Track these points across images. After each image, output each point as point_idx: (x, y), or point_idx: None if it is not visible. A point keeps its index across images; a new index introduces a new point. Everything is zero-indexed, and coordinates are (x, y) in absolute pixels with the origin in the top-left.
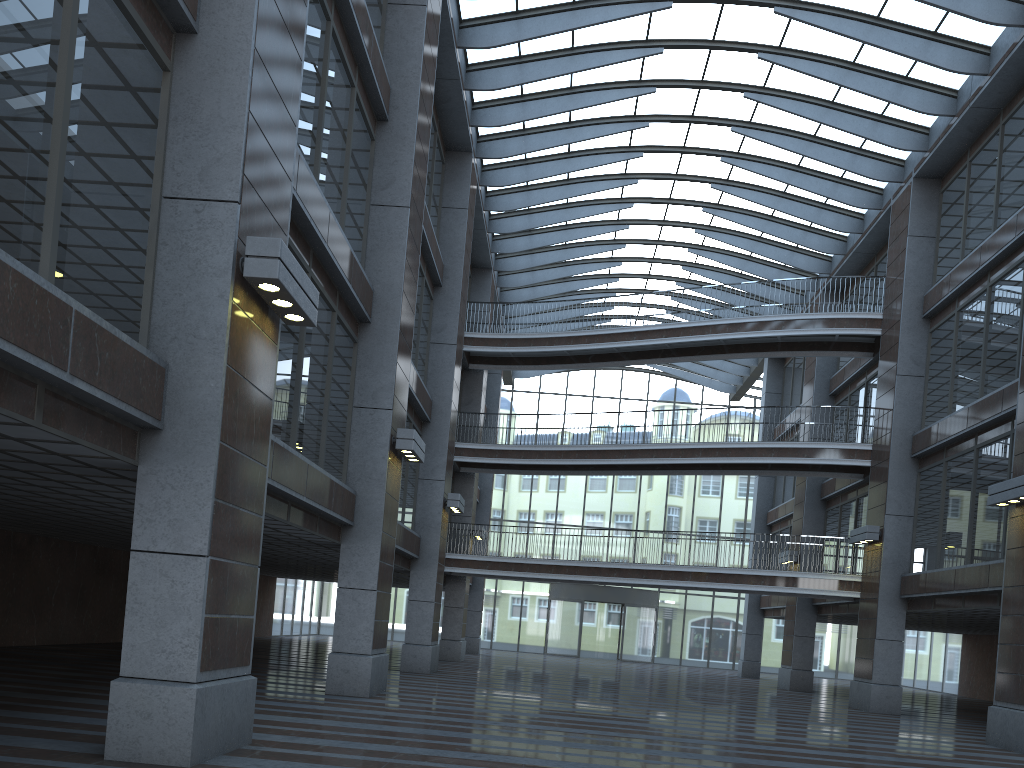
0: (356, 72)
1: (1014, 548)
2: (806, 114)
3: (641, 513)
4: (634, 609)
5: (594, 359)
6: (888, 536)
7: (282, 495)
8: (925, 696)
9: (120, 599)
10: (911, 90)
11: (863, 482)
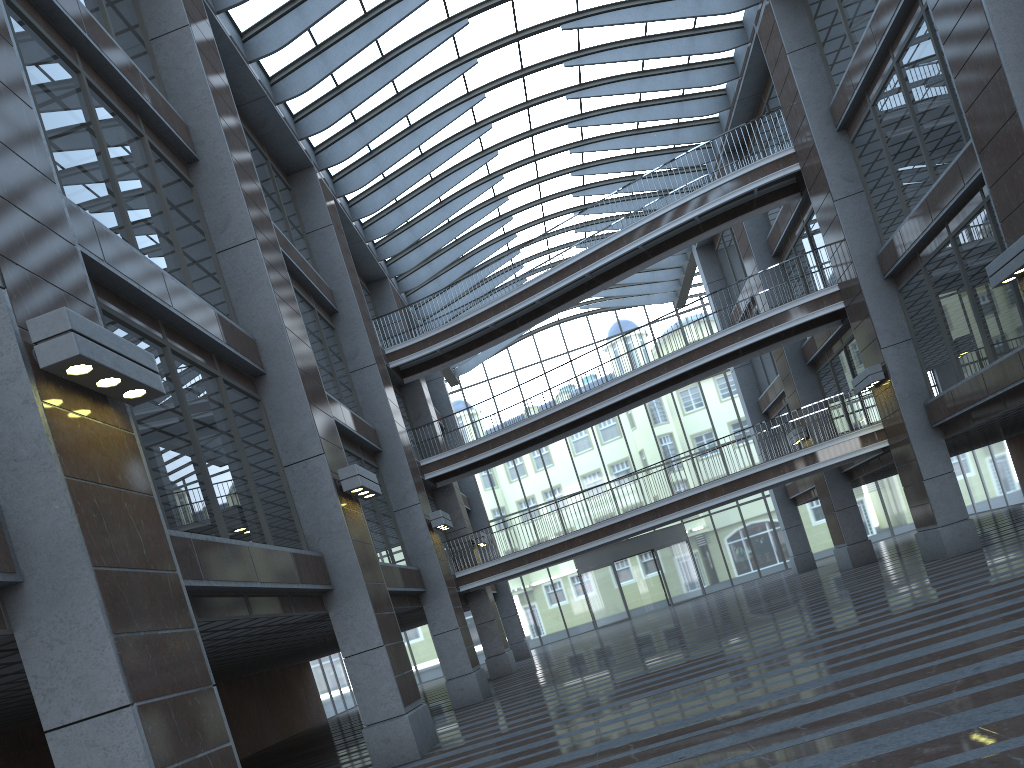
0: (139, 120)
1: None
2: None
3: (634, 454)
4: (665, 550)
5: (522, 321)
6: (893, 370)
7: (231, 591)
8: (994, 517)
9: None
10: None
11: (843, 327)
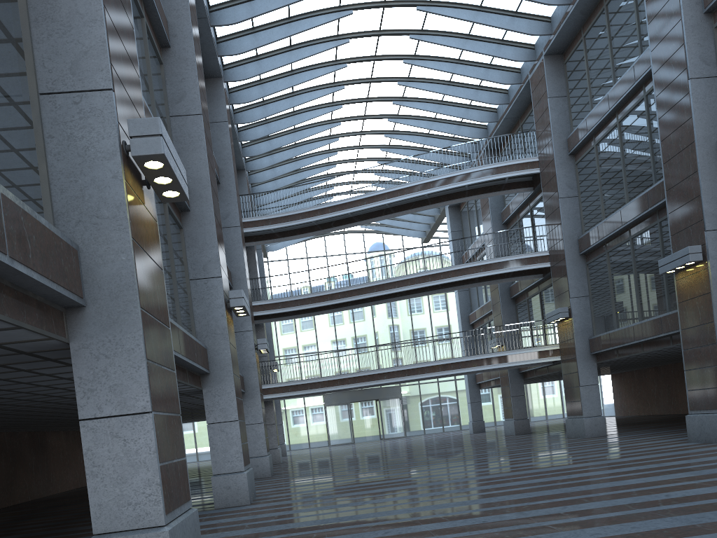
0: (142, 5)
1: (684, 301)
2: (464, 17)
3: (377, 333)
4: (386, 401)
5: (335, 224)
6: (575, 313)
7: None
8: None
9: (11, 470)
10: None
11: (543, 280)
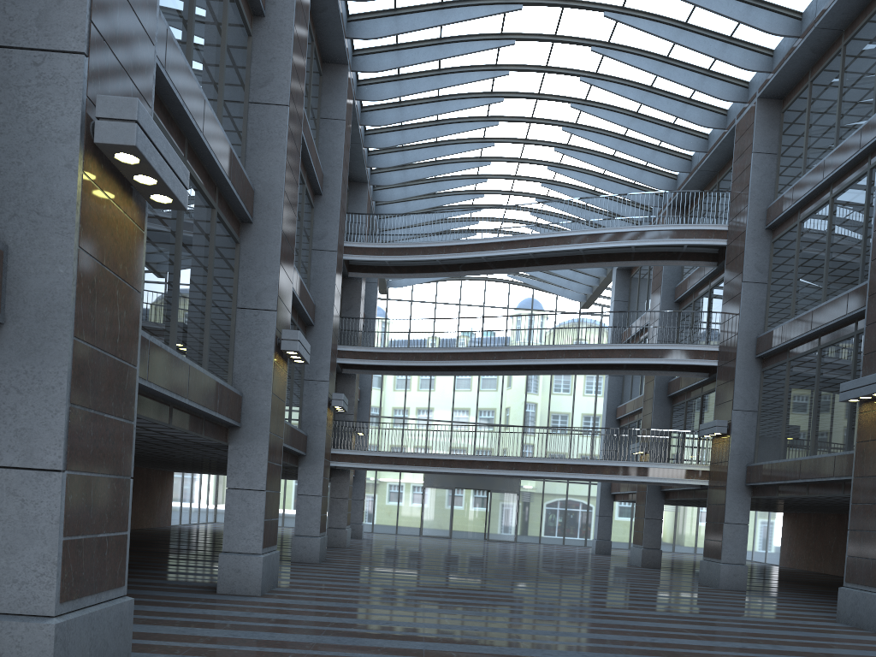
0: None
1: (864, 441)
2: (662, 34)
3: (504, 409)
4: (499, 495)
5: (464, 268)
6: (735, 429)
7: (162, 398)
8: (754, 568)
9: None
10: (760, 11)
11: (708, 380)
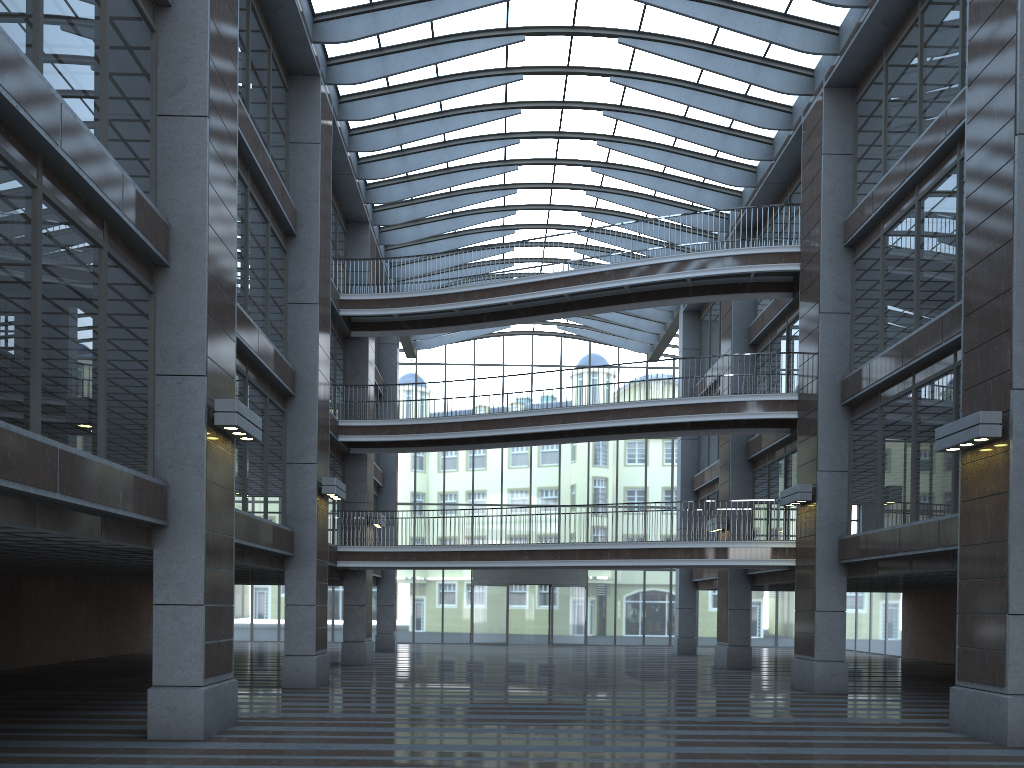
0: None
1: (969, 500)
2: (700, 16)
3: (563, 487)
4: (562, 589)
5: (489, 318)
6: (822, 495)
7: (17, 493)
8: (869, 662)
9: None
10: None
11: (791, 437)
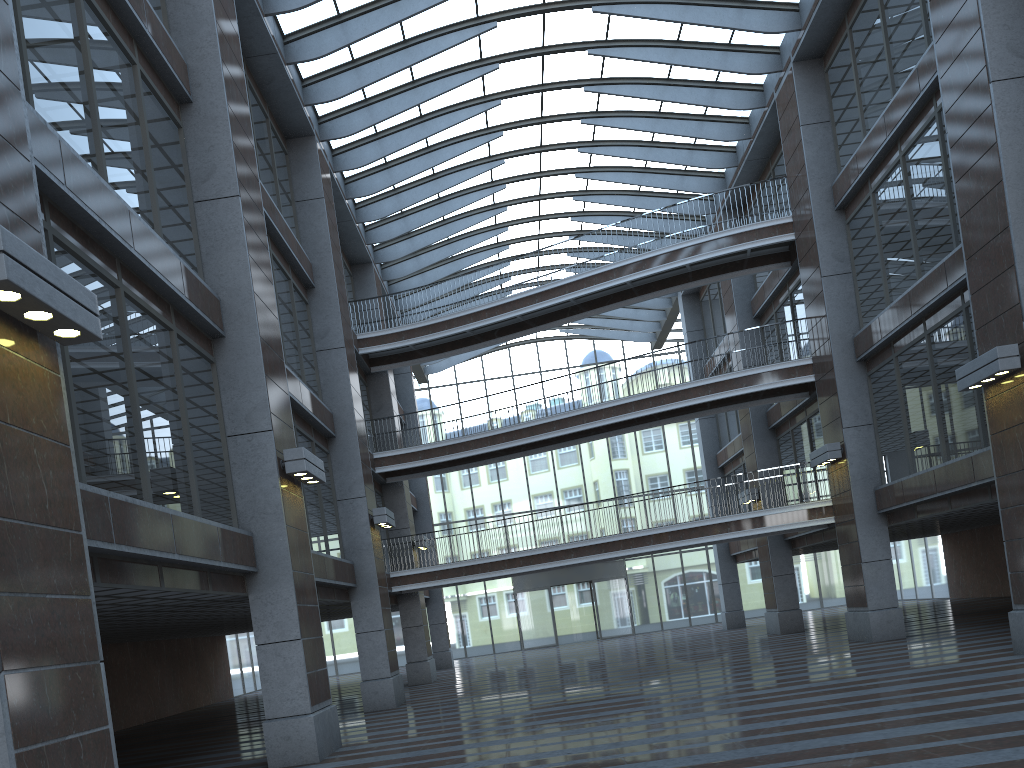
0: (134, 46)
1: (999, 432)
2: (664, 16)
3: (588, 484)
4: (603, 584)
5: (500, 333)
6: (851, 451)
7: (145, 558)
8: (919, 607)
9: None
10: None
11: (810, 400)
